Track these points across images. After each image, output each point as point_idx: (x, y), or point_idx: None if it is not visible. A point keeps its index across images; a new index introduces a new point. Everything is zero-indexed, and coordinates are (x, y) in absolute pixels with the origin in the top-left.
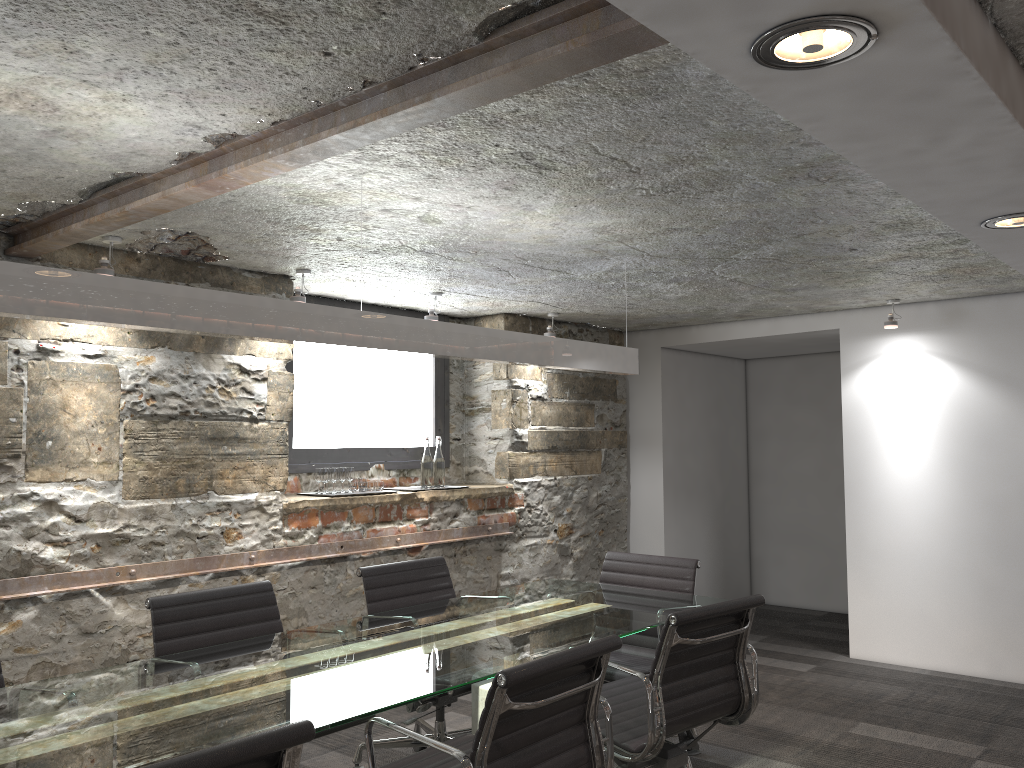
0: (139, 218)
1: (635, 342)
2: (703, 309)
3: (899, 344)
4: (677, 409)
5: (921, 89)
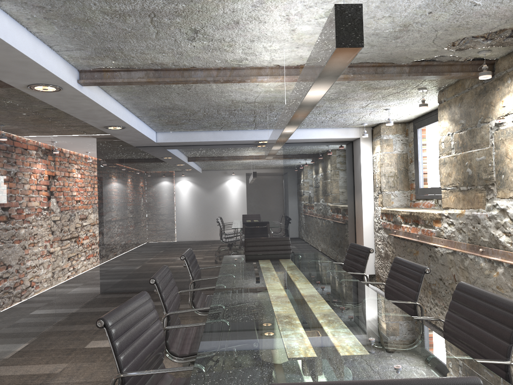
0: (366, 78)
1: None
2: None
3: None
4: None
5: (6, 73)
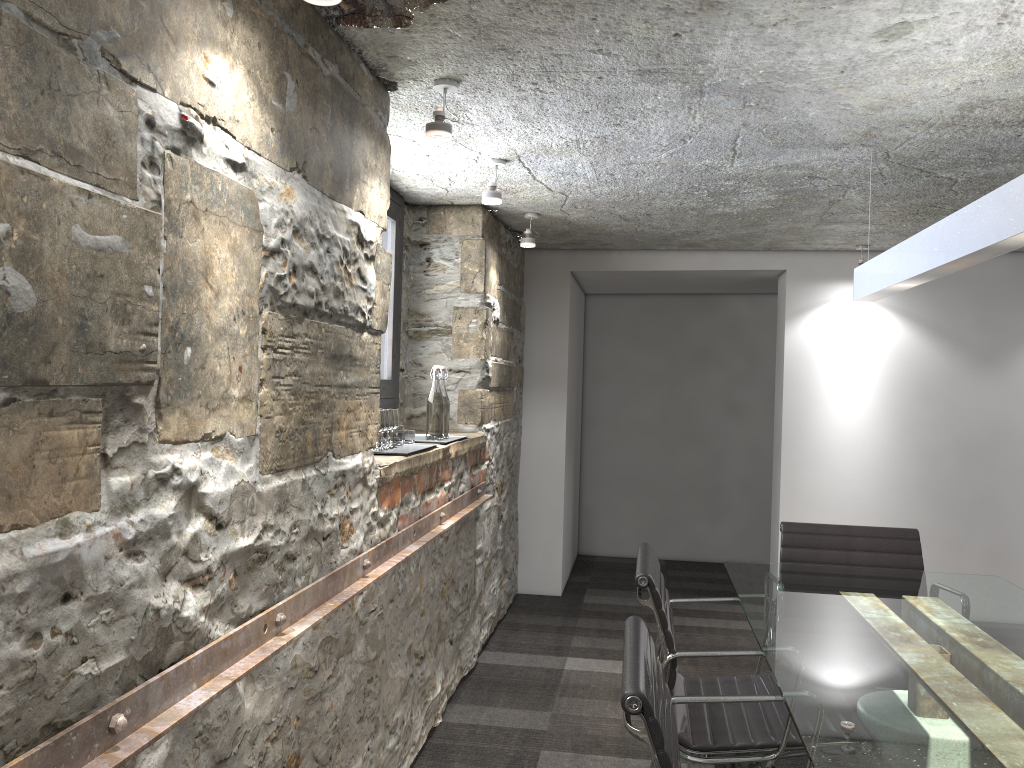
0: None
1: (536, 262)
2: (687, 232)
3: (848, 292)
4: (571, 344)
5: None
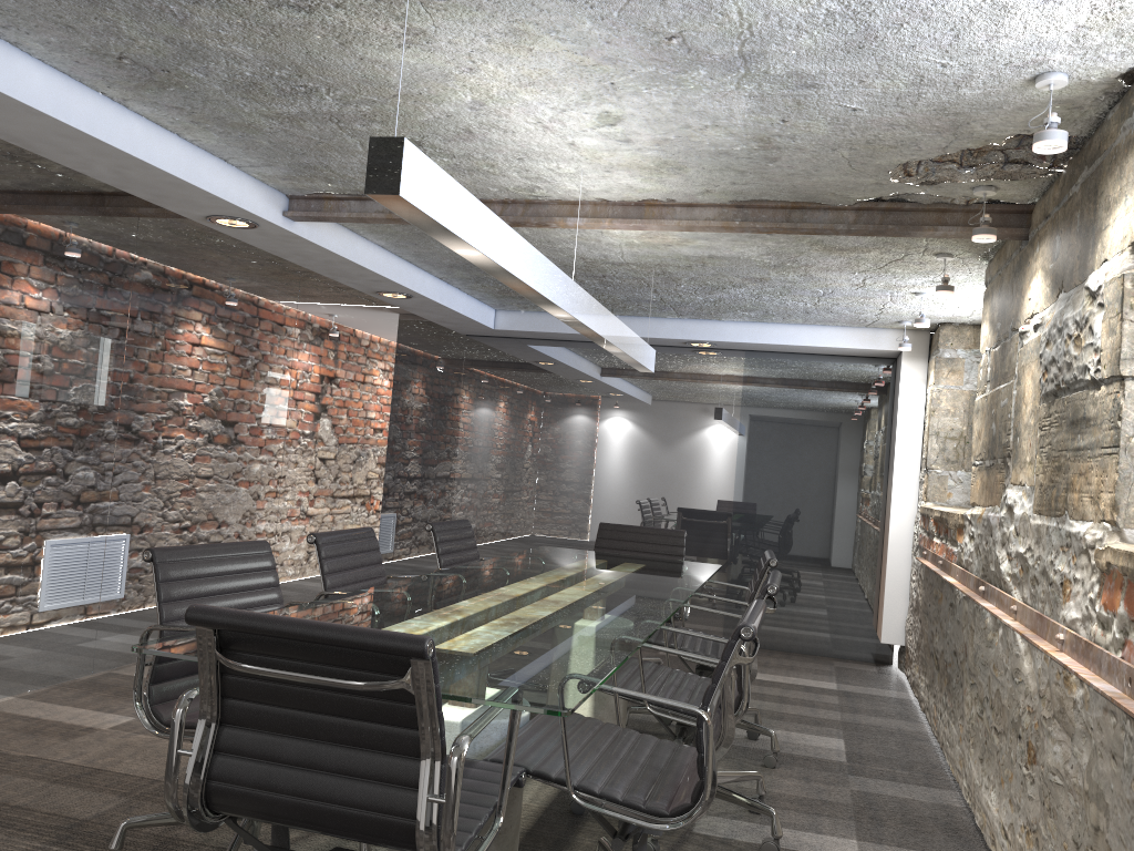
0: (766, 229)
1: None
2: None
3: None
4: None
5: (164, 198)
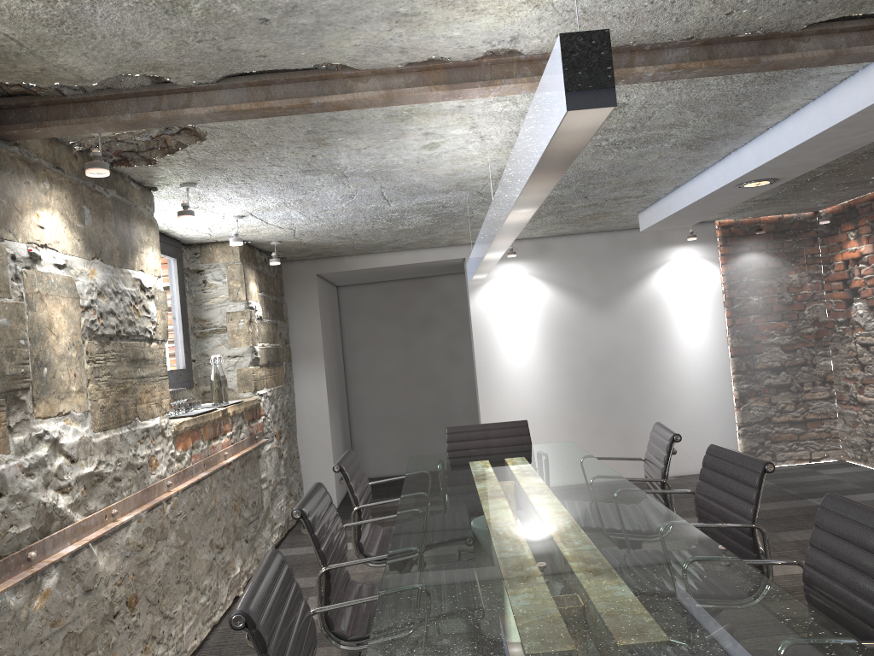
0: (296, 112)
1: (291, 270)
2: (389, 241)
3: (508, 268)
4: (324, 326)
5: None
